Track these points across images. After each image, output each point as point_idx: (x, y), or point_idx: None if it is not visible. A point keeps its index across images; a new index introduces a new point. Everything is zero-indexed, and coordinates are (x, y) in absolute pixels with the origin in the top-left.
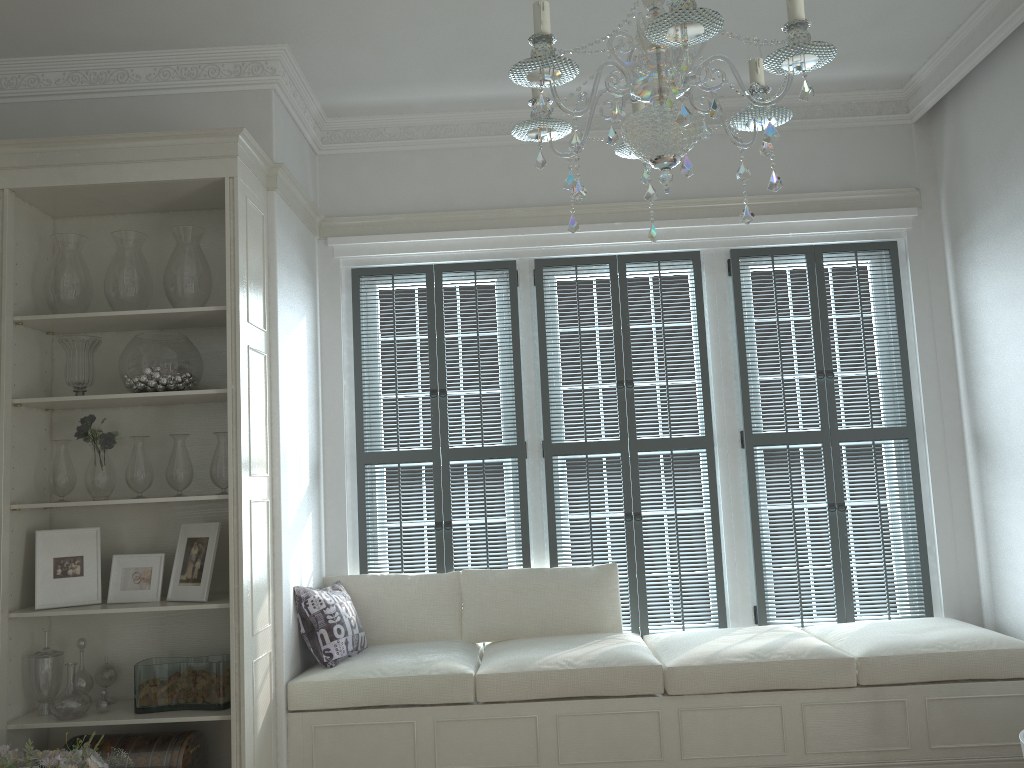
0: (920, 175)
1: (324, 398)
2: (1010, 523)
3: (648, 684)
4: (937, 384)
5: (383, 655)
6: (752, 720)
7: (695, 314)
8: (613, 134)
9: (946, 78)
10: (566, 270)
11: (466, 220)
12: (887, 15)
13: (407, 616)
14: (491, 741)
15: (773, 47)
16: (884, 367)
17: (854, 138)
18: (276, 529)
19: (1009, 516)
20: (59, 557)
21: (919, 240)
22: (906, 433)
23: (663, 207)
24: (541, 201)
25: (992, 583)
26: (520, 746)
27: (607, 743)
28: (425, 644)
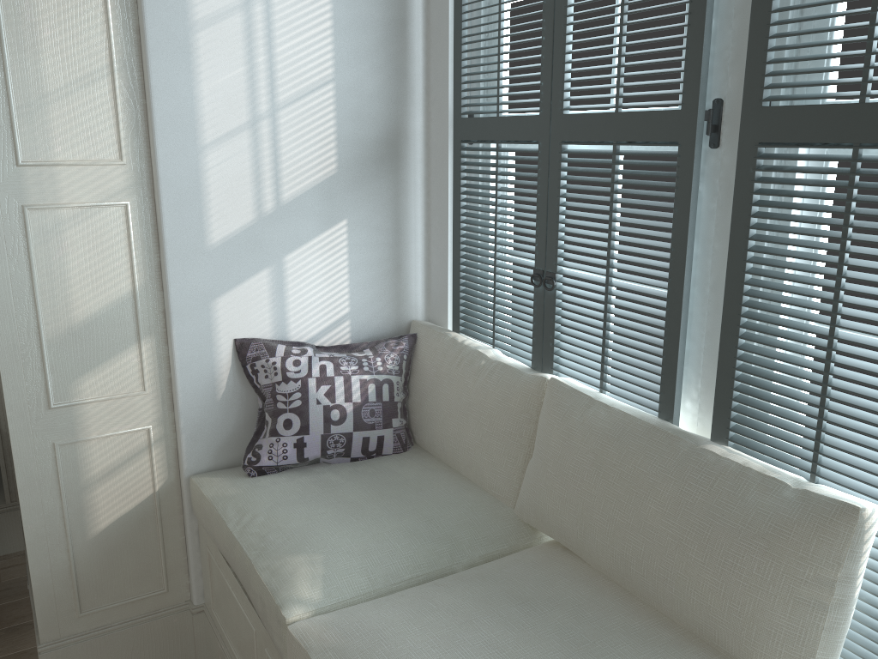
0: None
1: (430, 16)
2: None
3: None
4: None
5: (341, 486)
6: None
7: None
8: None
9: None
10: None
11: None
12: None
13: (455, 428)
14: None
15: None
16: None
17: None
18: (161, 250)
19: None
20: None
21: None
22: None
23: None
24: None
25: None
26: None
27: None
28: (437, 491)
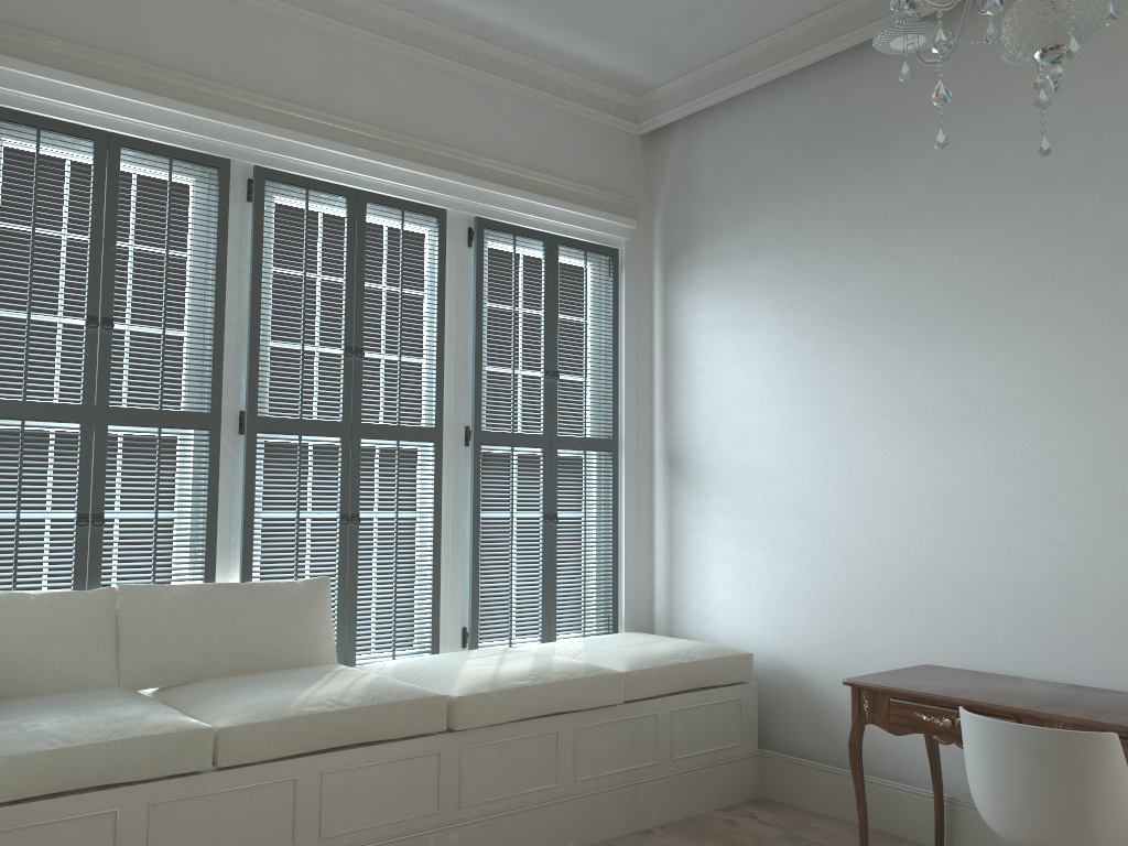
0: (640, 189)
1: None
2: (704, 538)
3: (432, 720)
4: (636, 400)
5: (27, 716)
6: (530, 751)
7: (436, 282)
8: (1001, 2)
9: (698, 99)
10: (295, 191)
11: (164, 83)
12: (695, 15)
13: (34, 656)
14: (232, 822)
15: (582, 4)
16: (594, 376)
17: (592, 133)
18: None
19: (704, 532)
20: None
21: (634, 254)
22: (611, 446)
23: (412, 146)
24: (269, 91)
25: (672, 597)
26: (271, 822)
27: (380, 801)
28: (75, 696)
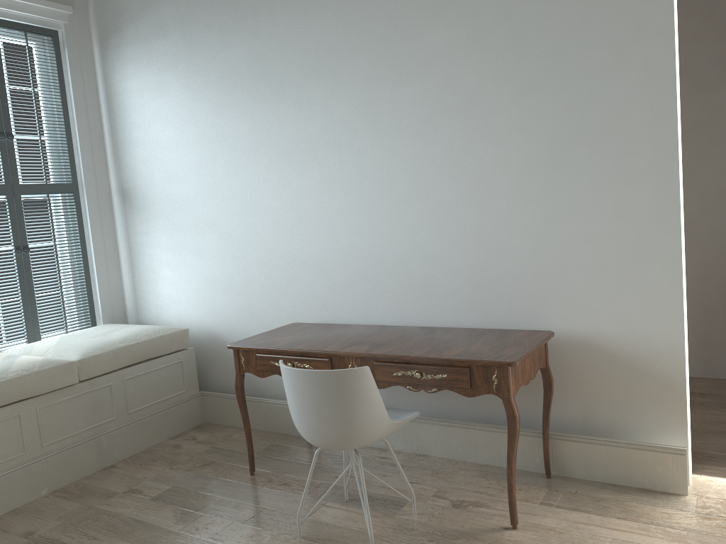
0: None
1: None
2: (153, 251)
3: None
4: (91, 152)
5: None
6: None
7: None
8: None
9: None
10: None
11: None
12: None
13: None
14: None
15: None
16: (51, 135)
17: None
18: None
19: (152, 246)
20: None
21: (74, 35)
22: (72, 188)
23: None
24: None
25: (136, 295)
26: None
27: None
28: None
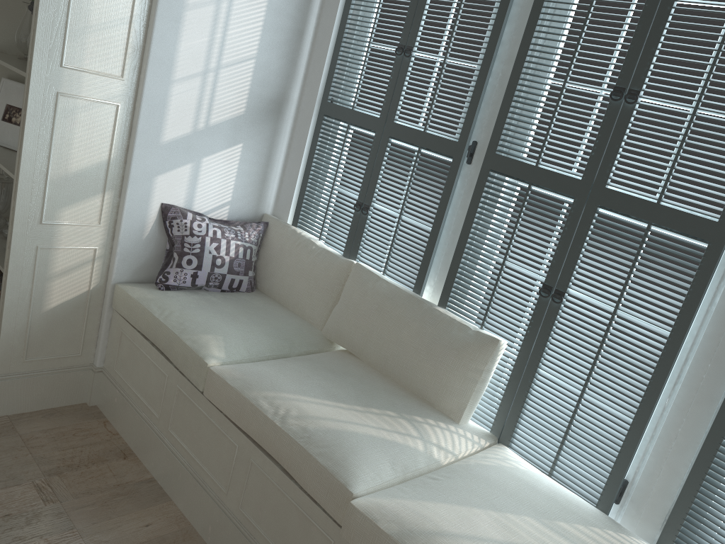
0: None
1: (318, 33)
2: None
3: (331, 503)
4: None
5: (220, 304)
6: None
7: None
8: None
9: None
10: None
11: None
12: None
13: (290, 282)
14: (204, 439)
15: None
16: None
17: None
18: (131, 138)
19: None
20: (10, 105)
21: None
22: None
23: None
24: None
25: None
26: (220, 463)
27: (279, 528)
28: (277, 315)
